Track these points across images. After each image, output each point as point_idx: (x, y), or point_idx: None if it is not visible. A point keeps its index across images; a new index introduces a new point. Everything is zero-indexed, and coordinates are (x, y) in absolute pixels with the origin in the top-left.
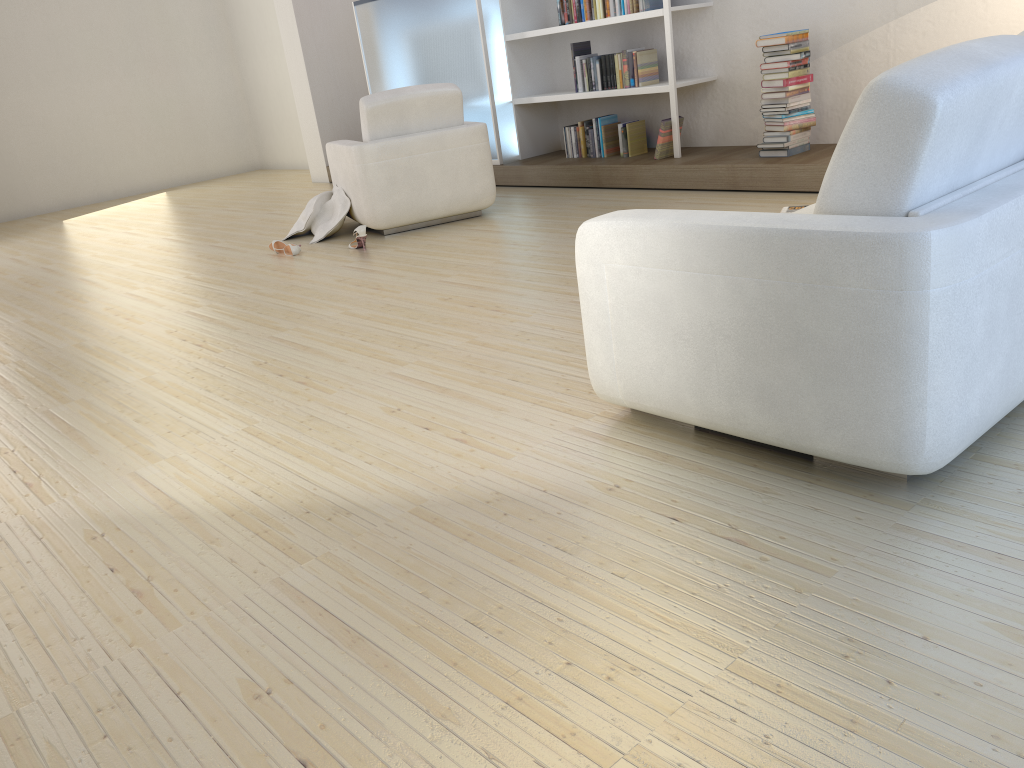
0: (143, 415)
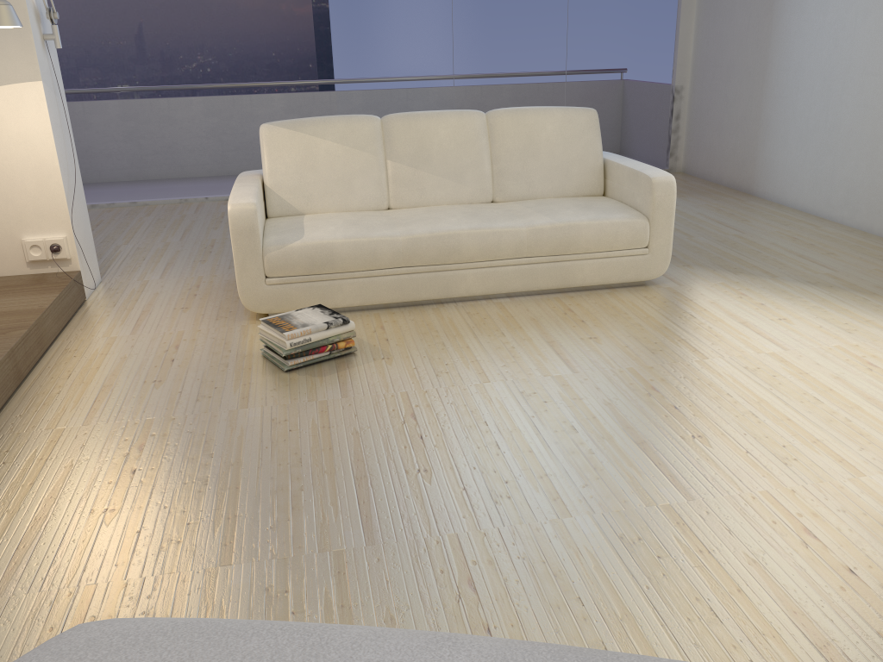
0: None
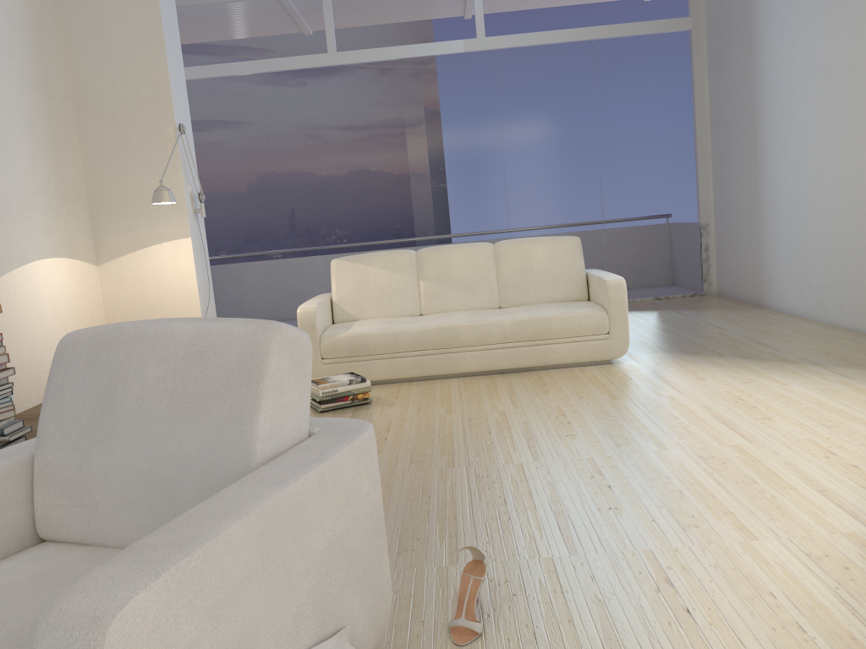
0: (863, 403)
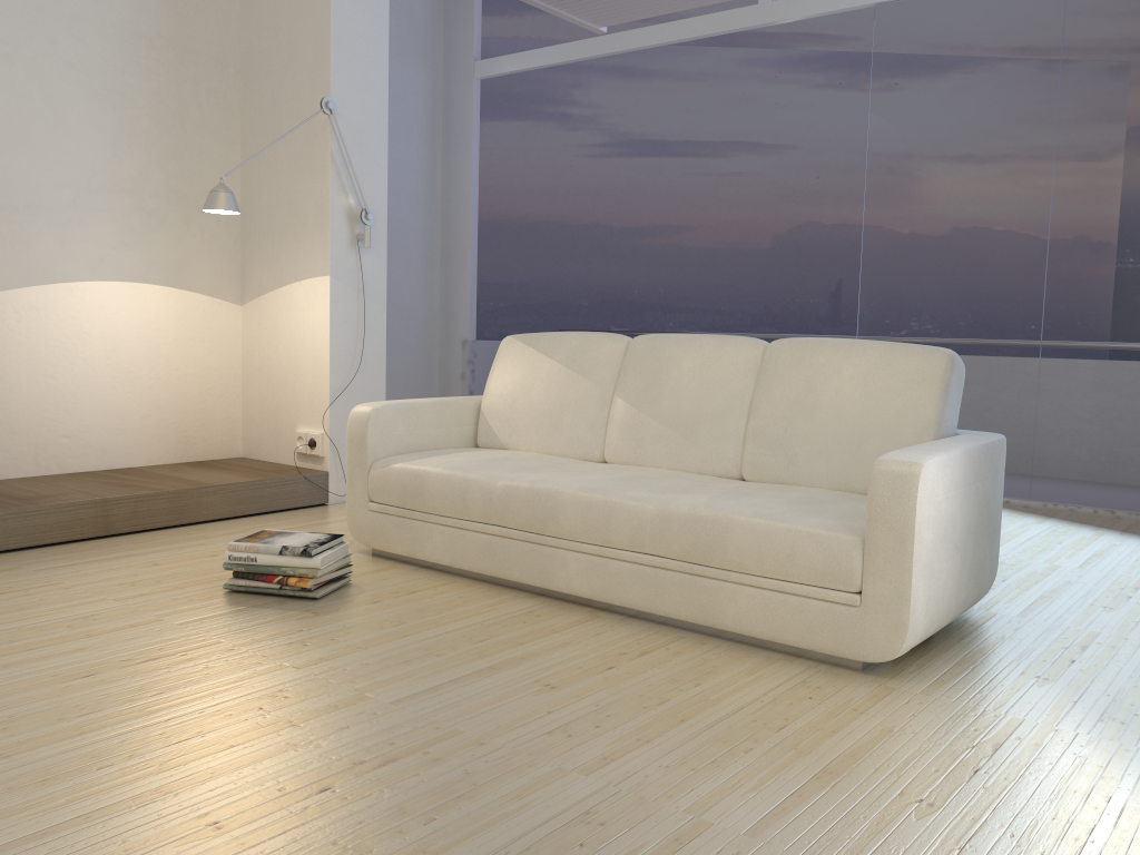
0: None
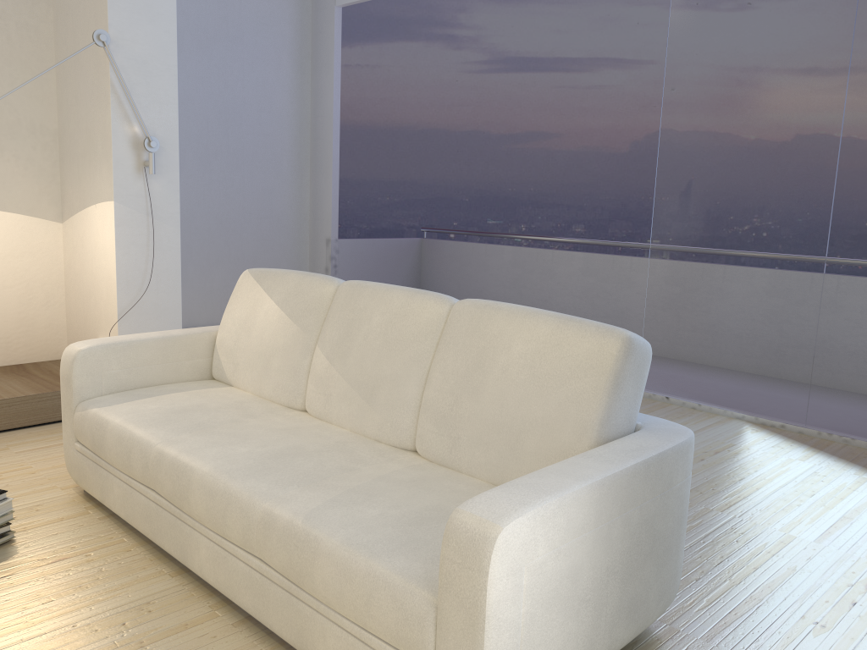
0: None
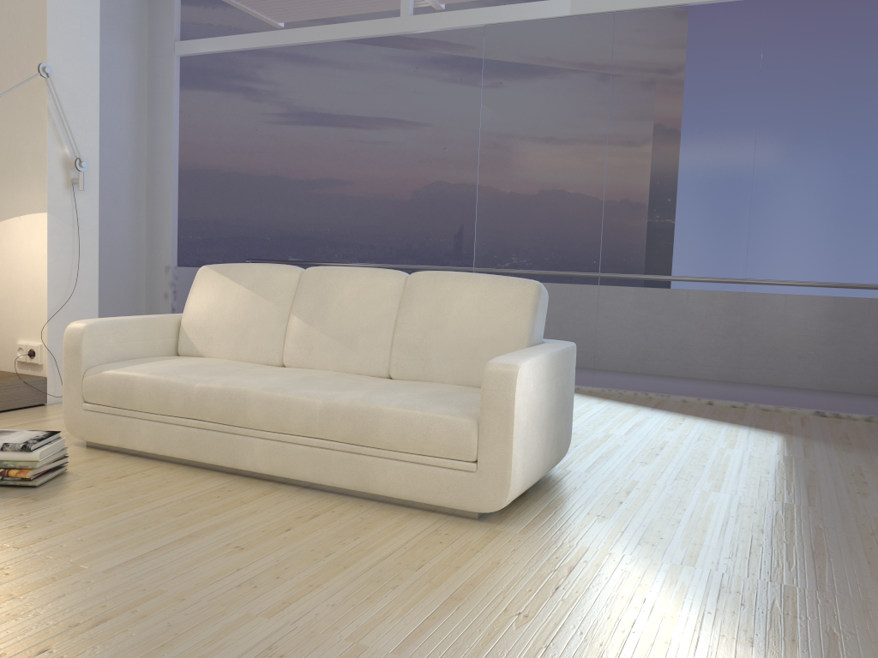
0: None
